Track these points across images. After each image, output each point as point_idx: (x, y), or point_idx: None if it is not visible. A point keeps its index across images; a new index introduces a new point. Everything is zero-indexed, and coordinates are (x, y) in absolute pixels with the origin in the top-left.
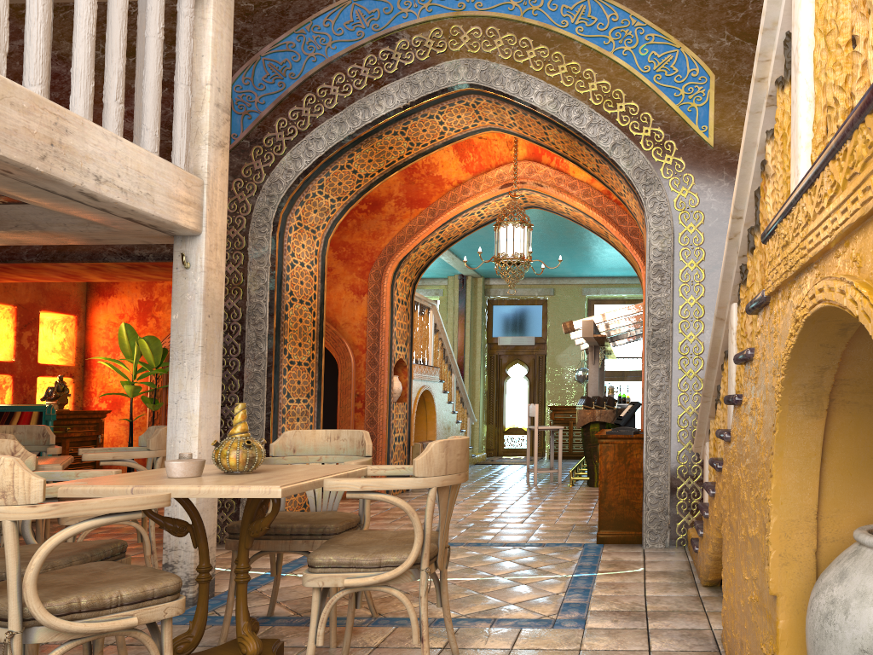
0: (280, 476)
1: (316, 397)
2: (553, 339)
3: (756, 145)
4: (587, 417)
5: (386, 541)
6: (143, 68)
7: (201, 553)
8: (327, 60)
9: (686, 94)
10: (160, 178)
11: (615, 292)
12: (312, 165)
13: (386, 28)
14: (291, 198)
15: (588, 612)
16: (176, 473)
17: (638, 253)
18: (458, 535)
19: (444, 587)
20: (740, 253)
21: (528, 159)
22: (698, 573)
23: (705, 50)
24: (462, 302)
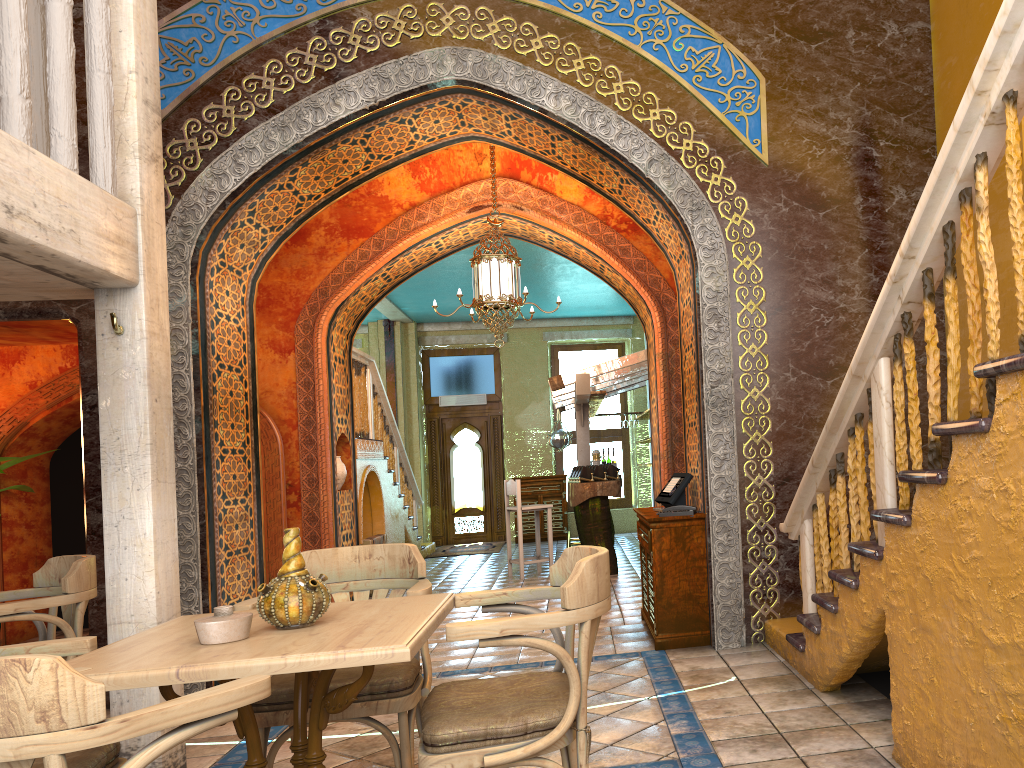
0: (369, 625)
1: (255, 495)
2: (510, 396)
3: (955, 171)
4: (587, 492)
5: (509, 696)
6: (46, 47)
7: (251, 744)
8: (256, 42)
9: (733, 100)
10: (85, 207)
11: (585, 336)
12: (243, 185)
13: (337, 2)
14: (213, 229)
15: (713, 744)
16: (216, 638)
17: (646, 291)
18: (471, 657)
19: (573, 742)
20: (905, 299)
21: (502, 175)
22: (808, 676)
23: (752, 48)
24: (390, 354)
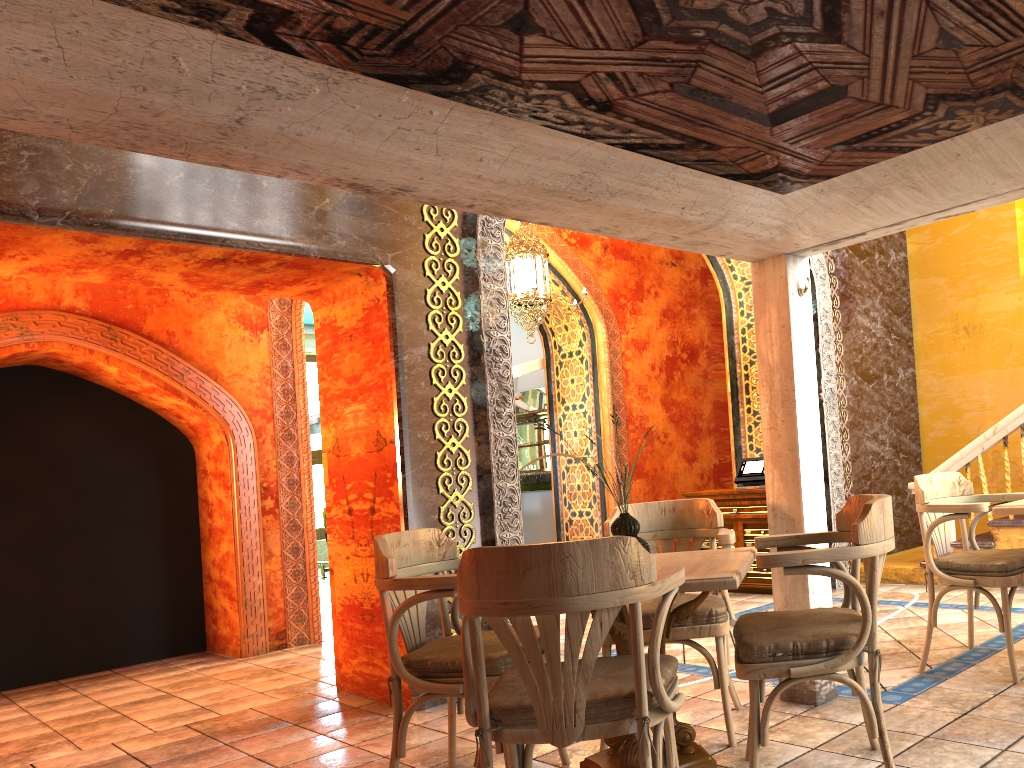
0: None
1: None
2: None
3: None
4: None
5: None
6: None
7: None
8: None
9: None
10: None
11: None
12: None
13: None
14: None
15: None
16: None
17: (595, 304)
18: None
19: None
20: None
21: None
22: None
23: None
24: None
